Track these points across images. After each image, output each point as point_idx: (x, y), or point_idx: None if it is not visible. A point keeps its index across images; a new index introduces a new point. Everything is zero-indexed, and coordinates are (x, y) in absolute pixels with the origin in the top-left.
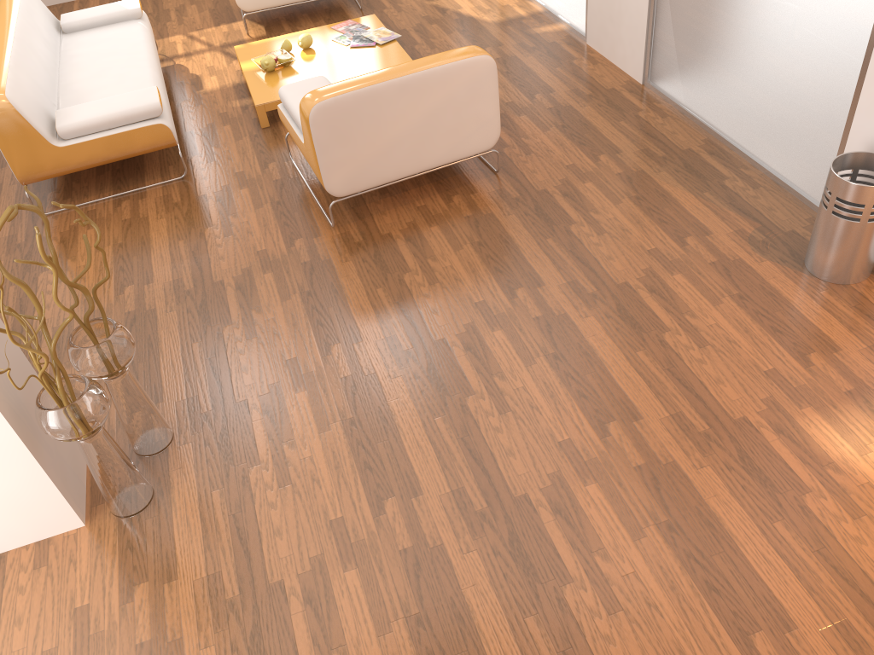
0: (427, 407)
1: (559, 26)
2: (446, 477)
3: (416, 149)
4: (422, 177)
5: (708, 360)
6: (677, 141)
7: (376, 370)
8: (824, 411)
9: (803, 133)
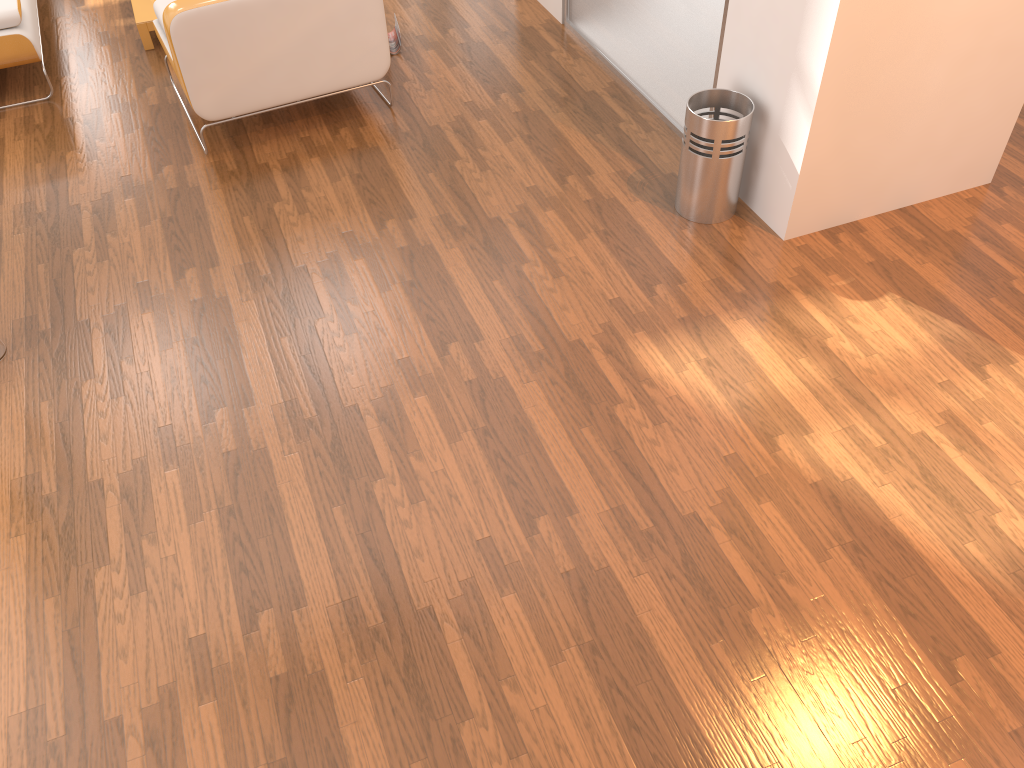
0: (274, 327)
1: None
2: (282, 390)
3: (296, 73)
4: (312, 109)
5: (559, 289)
6: (583, 82)
7: (229, 293)
8: (655, 335)
9: (687, 74)
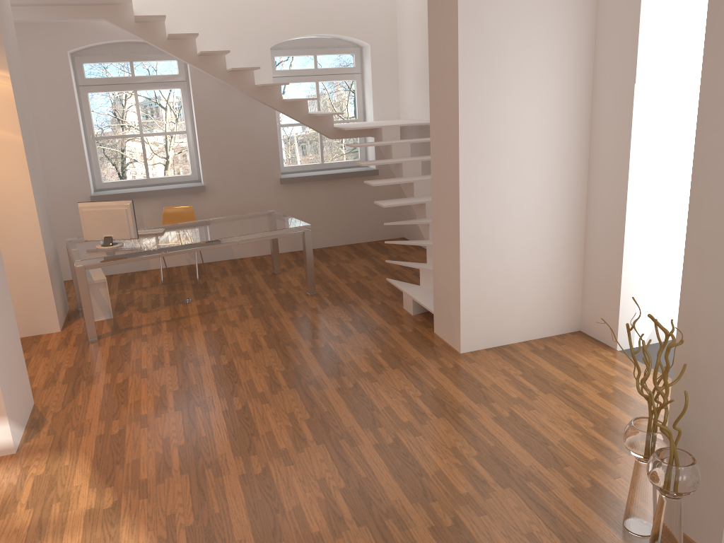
0: None
1: None
2: (412, 537)
3: None
4: None
5: None
6: None
7: None
8: None
9: None
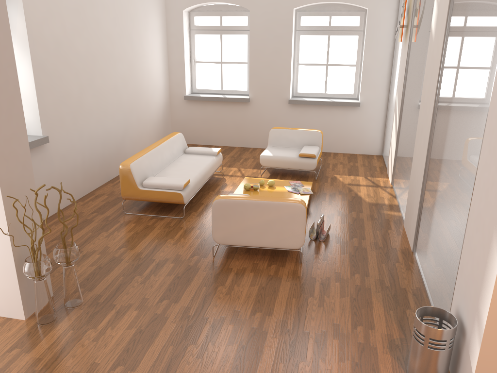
0: (172, 339)
1: (398, 213)
2: (149, 370)
3: (259, 235)
4: (268, 252)
5: None
6: (402, 282)
7: (170, 316)
8: None
9: (444, 296)
